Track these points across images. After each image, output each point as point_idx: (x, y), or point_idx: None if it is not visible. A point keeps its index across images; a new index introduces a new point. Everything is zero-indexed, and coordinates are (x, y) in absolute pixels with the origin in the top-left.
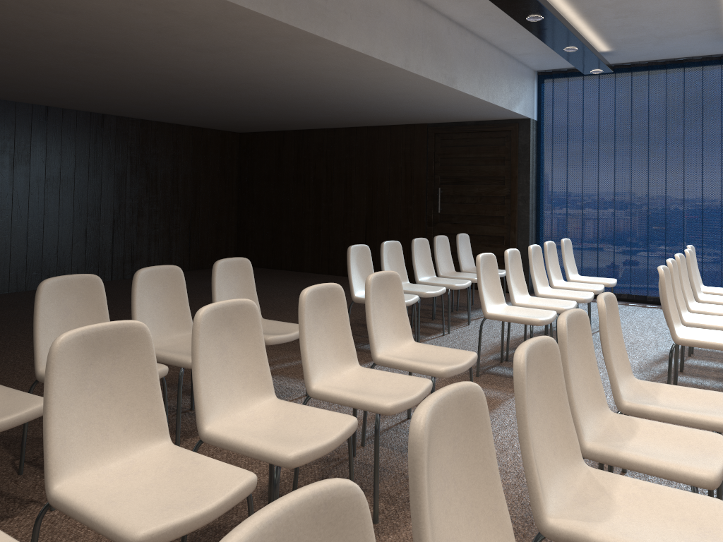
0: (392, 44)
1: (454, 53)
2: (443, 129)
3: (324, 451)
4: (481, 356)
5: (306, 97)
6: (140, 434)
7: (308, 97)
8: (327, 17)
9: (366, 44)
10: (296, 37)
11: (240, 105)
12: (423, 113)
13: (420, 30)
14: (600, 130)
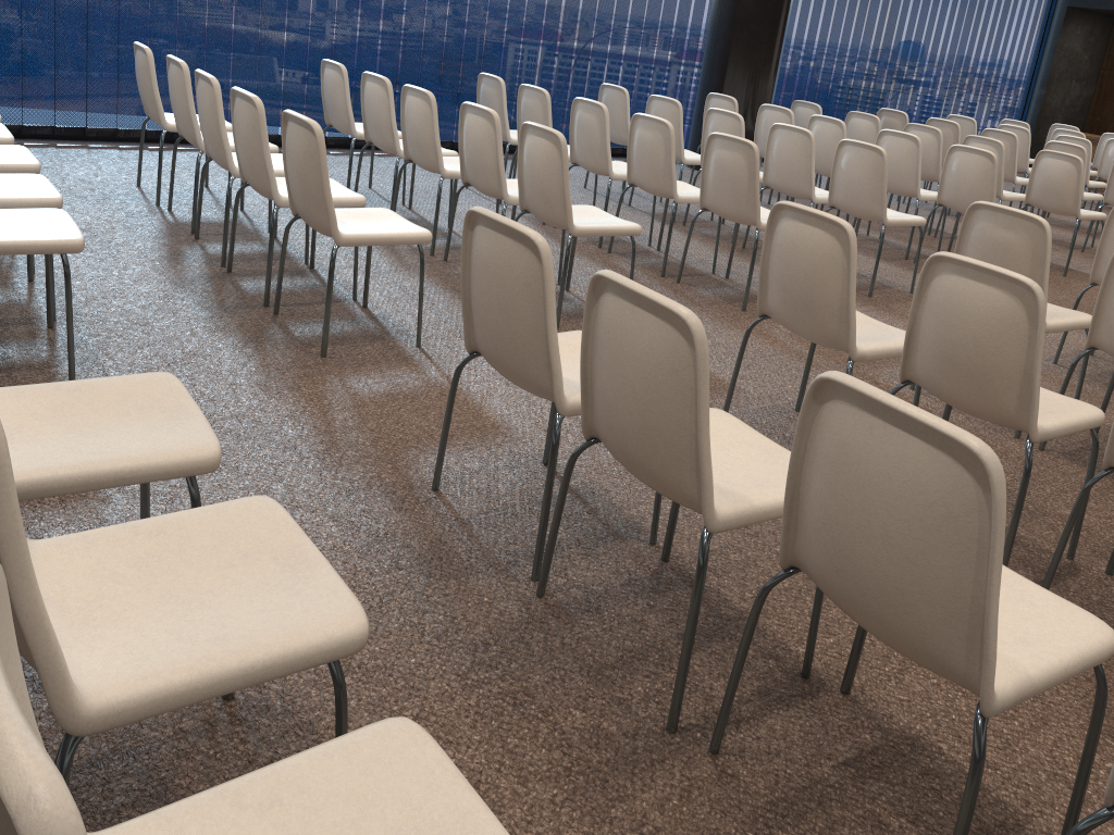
0: None
1: None
2: None
3: None
4: None
5: None
6: None
7: None
8: None
9: None
10: None
11: None
12: None
13: None
14: None
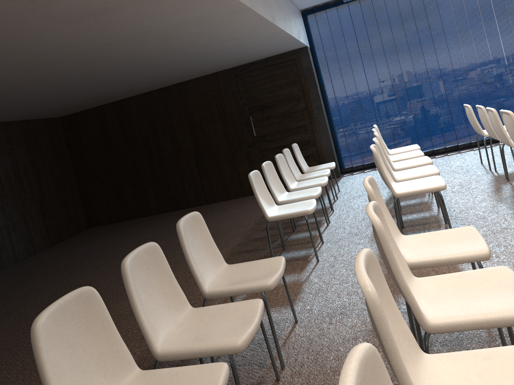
0: None
1: None
2: (240, 70)
3: None
4: None
5: (143, 62)
6: None
7: (145, 62)
8: None
9: None
10: None
11: (76, 85)
12: (230, 59)
13: None
14: (359, 43)
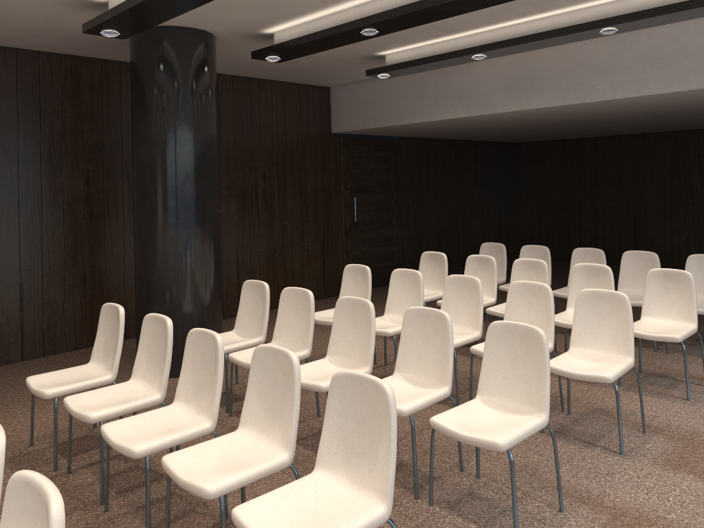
0: None
1: None
2: None
3: (499, 315)
4: None
5: None
6: (488, 293)
7: None
8: None
9: None
10: None
11: None
12: None
13: None
14: None
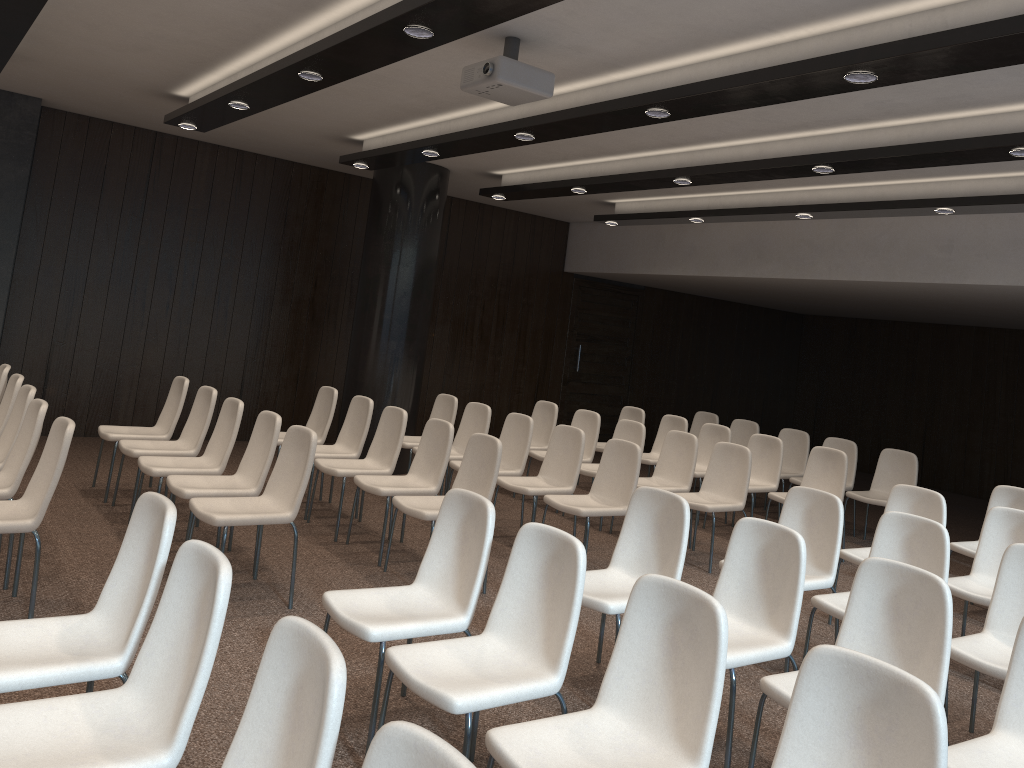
0: None
1: None
2: None
3: None
4: None
5: None
6: None
7: None
8: (950, 266)
9: (1012, 275)
10: (944, 285)
11: None
12: None
13: None
14: None
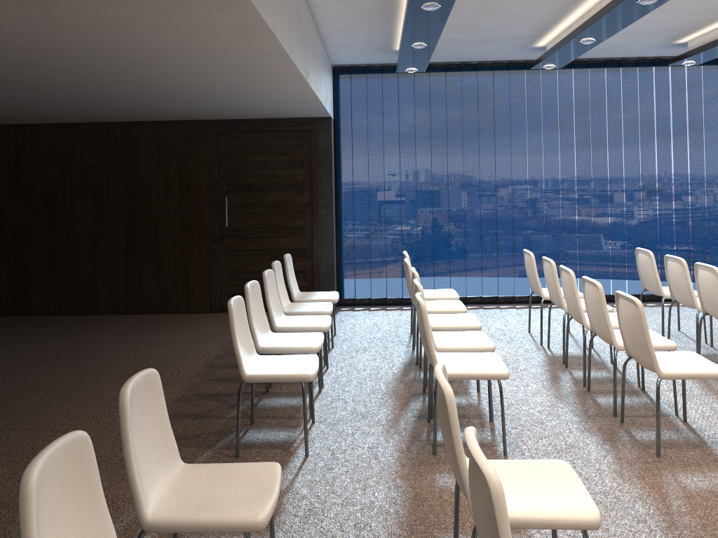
0: (284, 20)
1: (307, 40)
2: (227, 127)
3: None
4: (397, 416)
5: (90, 84)
6: None
7: (93, 85)
8: None
9: (273, 17)
10: None
11: None
12: (220, 109)
13: (294, 6)
14: (401, 131)
